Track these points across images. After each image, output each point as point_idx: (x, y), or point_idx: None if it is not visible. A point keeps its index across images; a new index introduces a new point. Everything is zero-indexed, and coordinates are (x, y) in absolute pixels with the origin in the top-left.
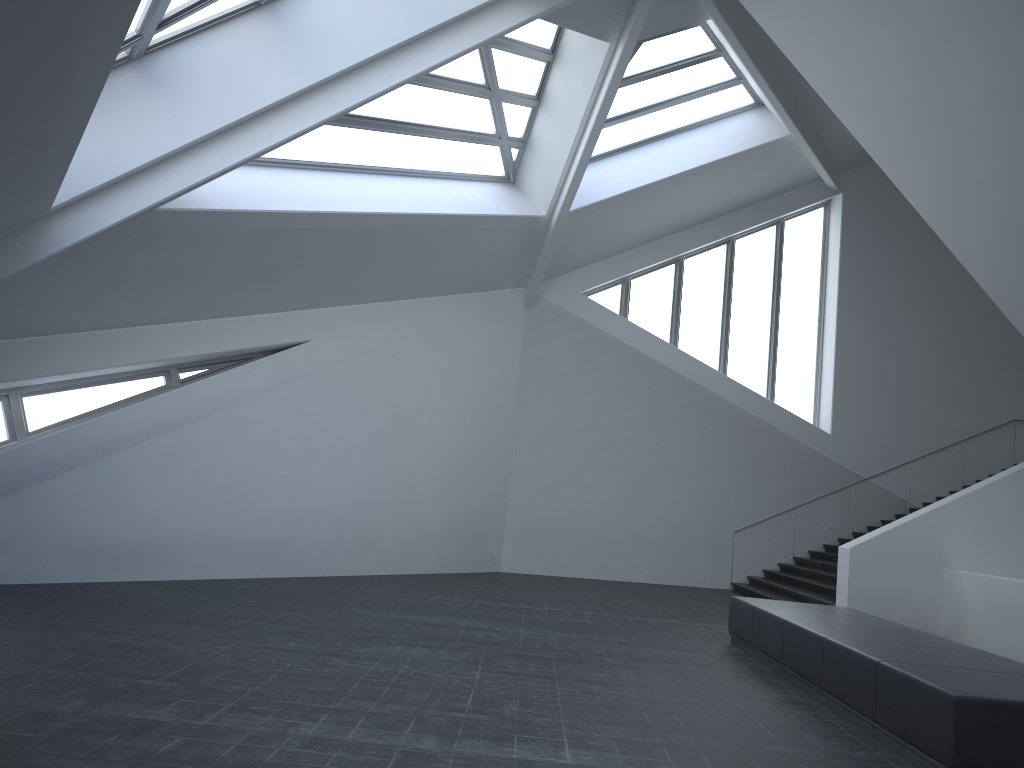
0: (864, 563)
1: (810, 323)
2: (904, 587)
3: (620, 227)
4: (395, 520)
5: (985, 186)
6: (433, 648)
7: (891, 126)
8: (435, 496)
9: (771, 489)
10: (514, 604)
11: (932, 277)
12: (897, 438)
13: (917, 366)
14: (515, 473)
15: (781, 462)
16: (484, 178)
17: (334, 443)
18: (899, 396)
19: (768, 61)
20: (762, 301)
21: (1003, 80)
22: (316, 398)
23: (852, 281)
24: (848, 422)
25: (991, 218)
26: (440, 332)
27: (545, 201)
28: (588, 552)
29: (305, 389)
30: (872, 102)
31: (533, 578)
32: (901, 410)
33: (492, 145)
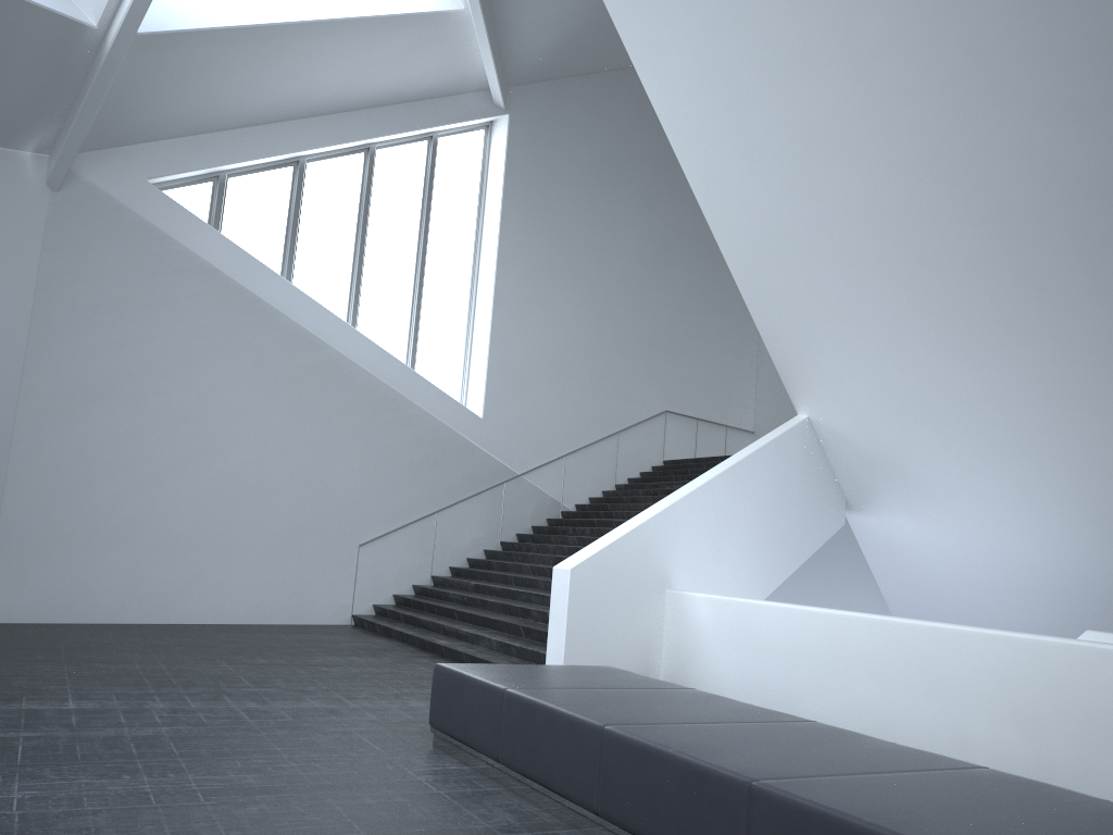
0: (586, 589)
1: (462, 275)
2: (627, 619)
3: (219, 87)
4: None
5: (783, 63)
6: None
7: None
8: None
9: (409, 487)
10: (4, 702)
11: (597, 237)
12: (554, 426)
13: (578, 341)
14: (19, 459)
15: (423, 452)
16: None
17: None
18: (558, 376)
19: None
20: (406, 238)
21: None
22: None
23: (515, 227)
24: (502, 404)
25: (771, 118)
26: None
27: (97, 1)
28: (143, 583)
29: None
30: None
31: (45, 632)
32: (559, 393)
33: None
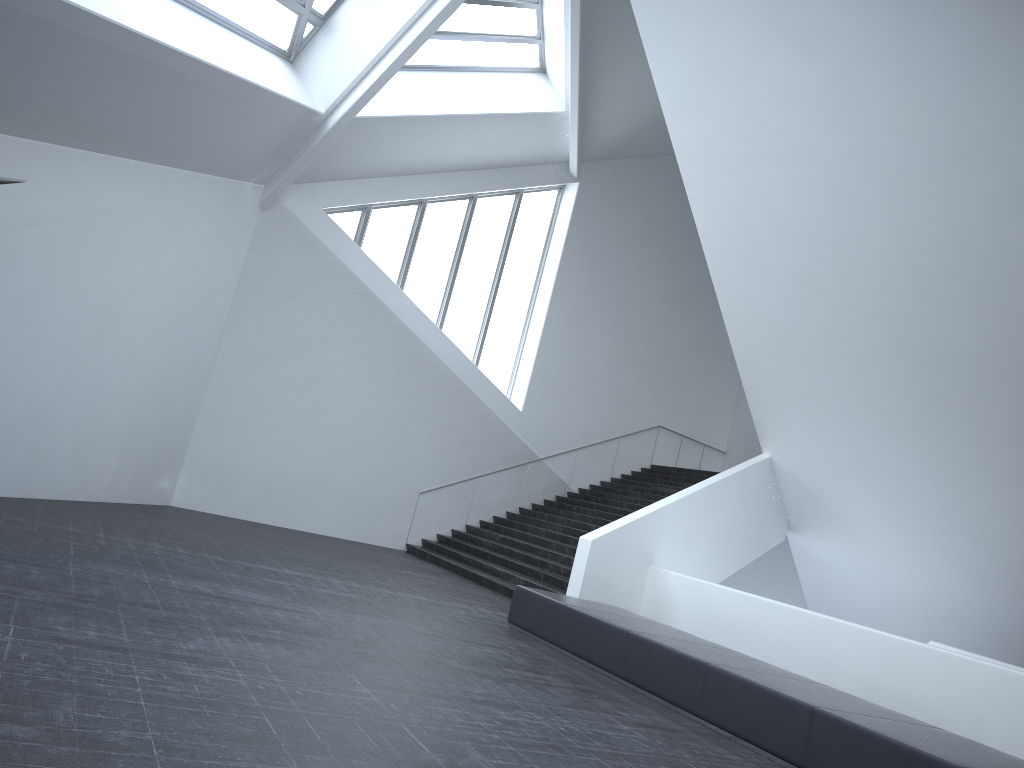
0: (599, 555)
1: (523, 300)
2: (621, 581)
3: (385, 151)
4: (76, 433)
5: (791, 229)
6: (264, 642)
7: (723, 145)
8: (125, 410)
9: (461, 456)
10: (250, 563)
11: (629, 284)
12: (572, 425)
13: (601, 362)
14: (210, 395)
15: (475, 431)
16: (267, 46)
17: (28, 324)
18: (582, 387)
19: (585, 33)
20: (487, 267)
21: (881, 144)
22: (19, 261)
23: (569, 269)
24: (538, 403)
25: (777, 258)
26: (174, 213)
27: (328, 97)
28: (273, 495)
29: (8, 246)
30: (717, 116)
31: (215, 519)
32: (581, 400)
33: (292, 11)
